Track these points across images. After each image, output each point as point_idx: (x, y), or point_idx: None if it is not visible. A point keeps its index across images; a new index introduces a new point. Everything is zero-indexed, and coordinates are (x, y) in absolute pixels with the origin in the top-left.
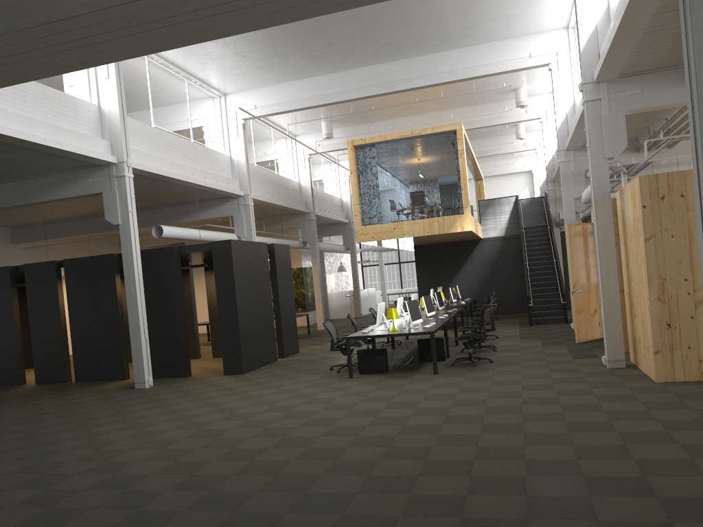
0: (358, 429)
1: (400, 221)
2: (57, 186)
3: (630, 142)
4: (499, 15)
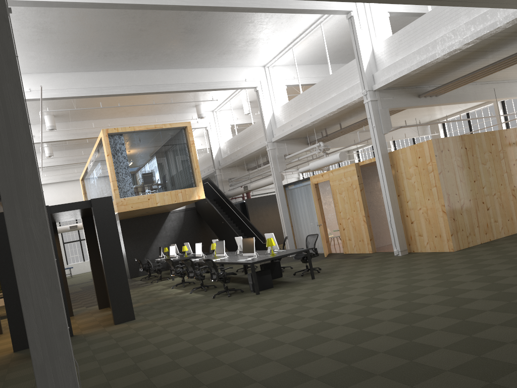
0: (412, 294)
1: (150, 193)
2: None
3: (304, 139)
4: (244, 49)
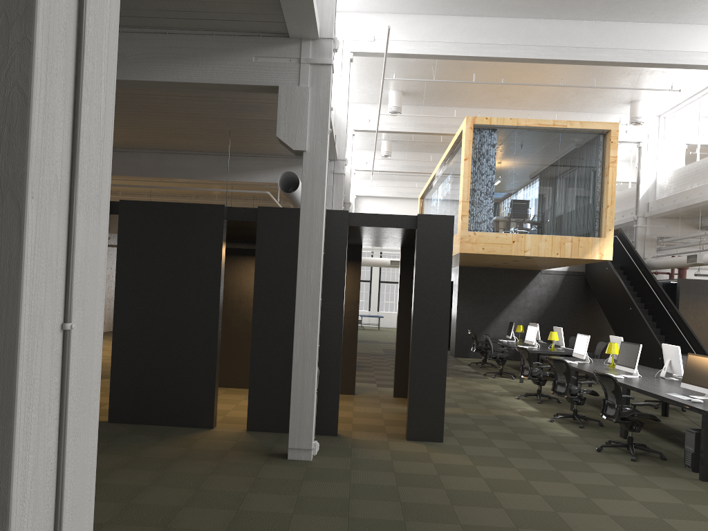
0: None
1: (518, 233)
2: (180, 59)
3: None
4: None
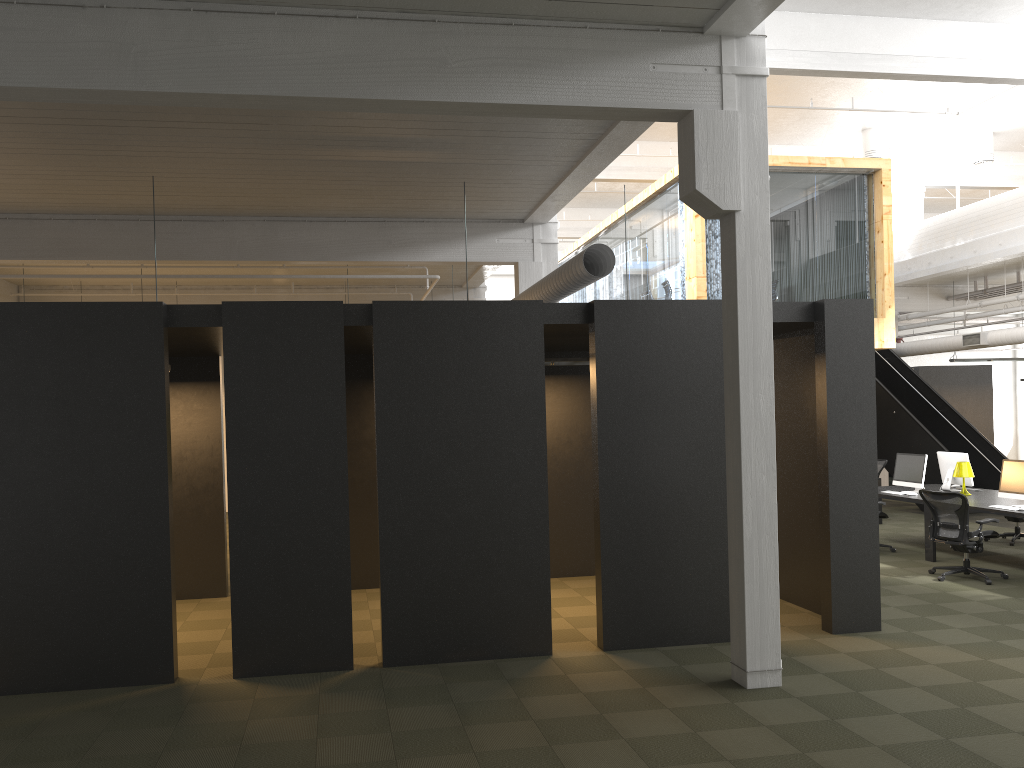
0: None
1: None
2: (536, 66)
3: None
4: None
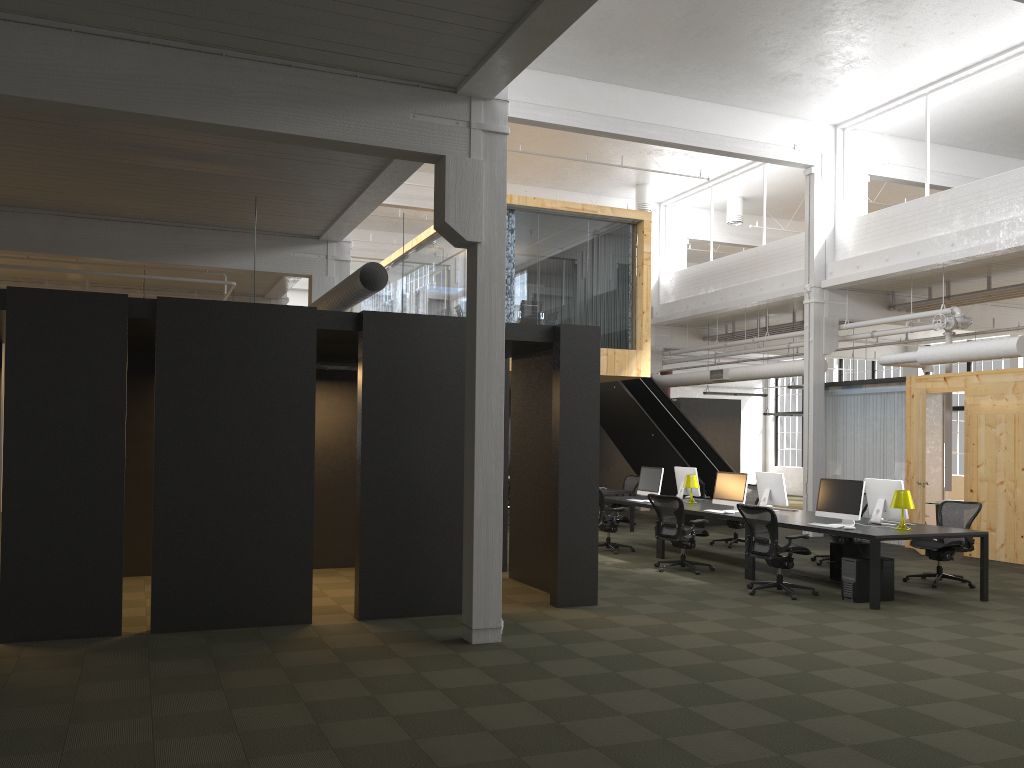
0: None
1: None
2: (312, 104)
3: (883, 295)
4: (830, 78)
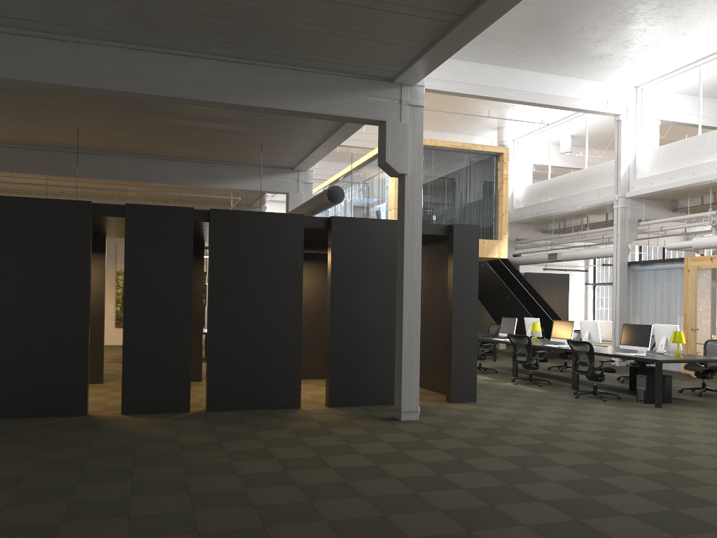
0: None
1: None
2: (306, 92)
3: (669, 202)
4: (632, 56)
